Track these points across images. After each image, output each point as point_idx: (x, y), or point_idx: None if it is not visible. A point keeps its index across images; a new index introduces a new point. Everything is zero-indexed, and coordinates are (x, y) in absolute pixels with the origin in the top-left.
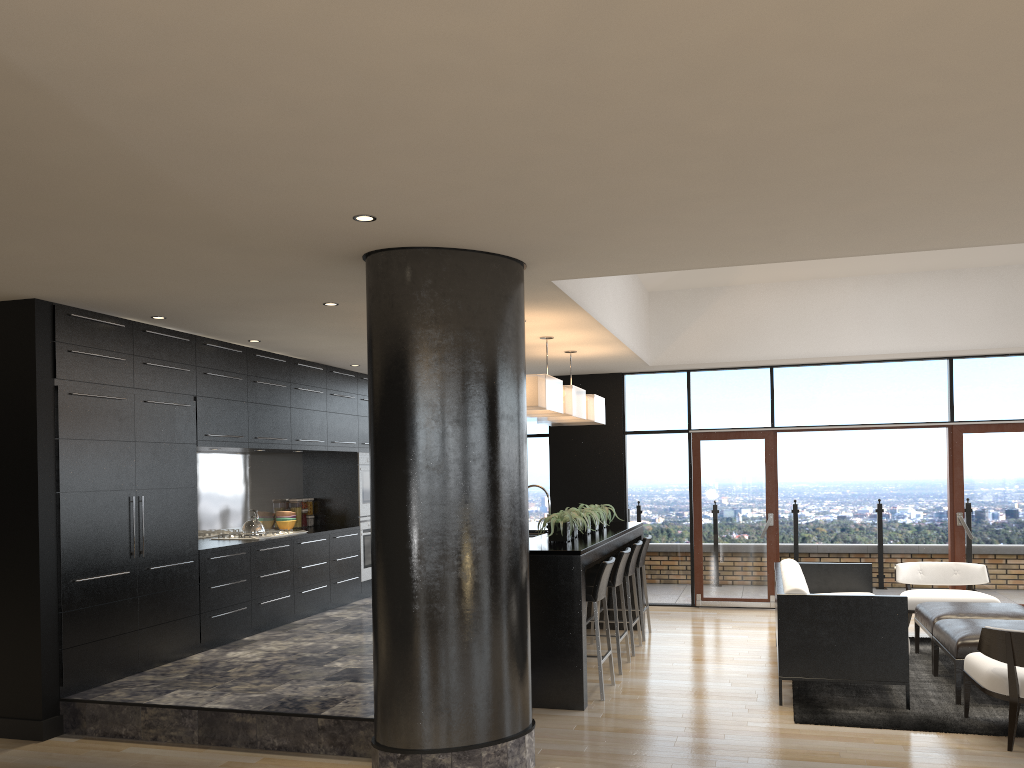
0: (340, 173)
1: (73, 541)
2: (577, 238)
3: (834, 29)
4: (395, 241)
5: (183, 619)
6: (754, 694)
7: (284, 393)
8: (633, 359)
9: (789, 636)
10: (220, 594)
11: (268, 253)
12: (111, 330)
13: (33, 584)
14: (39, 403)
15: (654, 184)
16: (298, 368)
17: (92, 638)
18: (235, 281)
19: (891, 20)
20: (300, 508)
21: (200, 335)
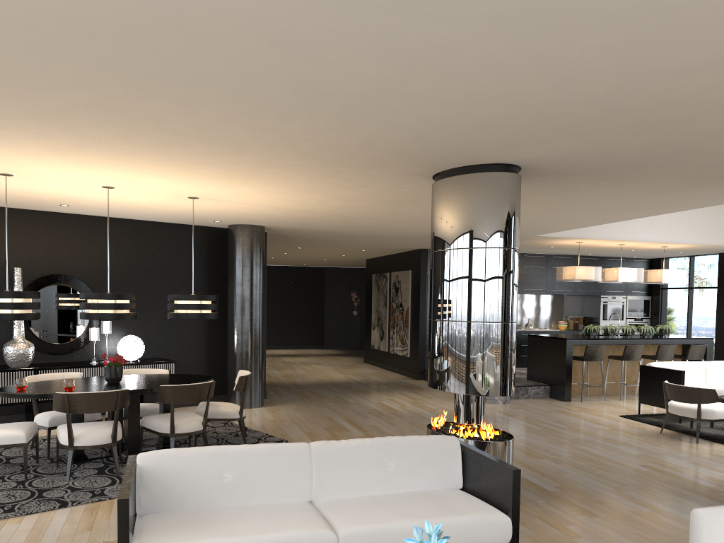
0: (406, 231)
1: None
2: None
3: (412, 215)
4: None
5: None
6: (644, 411)
7: (542, 270)
8: (723, 246)
9: (642, 384)
10: None
11: None
12: None
13: (418, 334)
14: (421, 280)
15: None
16: (553, 258)
17: None
18: None
19: (416, 214)
20: (572, 320)
21: None
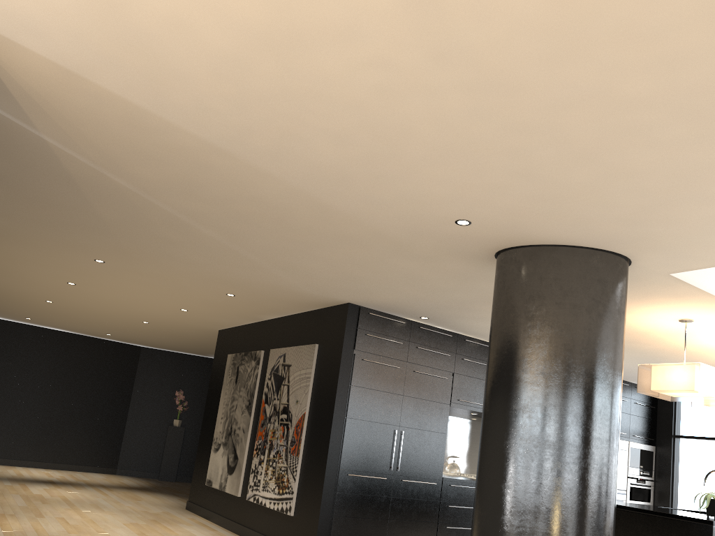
0: (412, 186)
1: (350, 449)
2: (643, 225)
3: None
4: (504, 241)
5: (423, 522)
6: None
7: None
8: None
9: None
10: (456, 513)
11: (435, 259)
12: (395, 324)
13: (322, 470)
14: (342, 362)
15: (649, 159)
16: None
17: (354, 515)
18: (438, 285)
19: None
20: None
21: (462, 334)
